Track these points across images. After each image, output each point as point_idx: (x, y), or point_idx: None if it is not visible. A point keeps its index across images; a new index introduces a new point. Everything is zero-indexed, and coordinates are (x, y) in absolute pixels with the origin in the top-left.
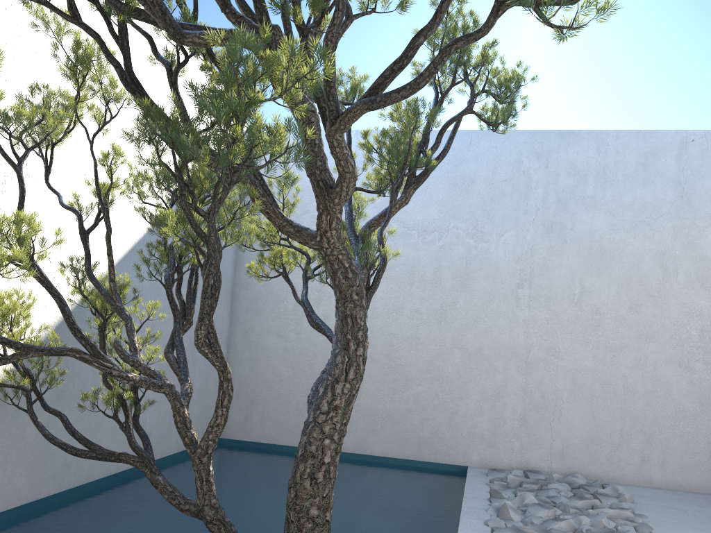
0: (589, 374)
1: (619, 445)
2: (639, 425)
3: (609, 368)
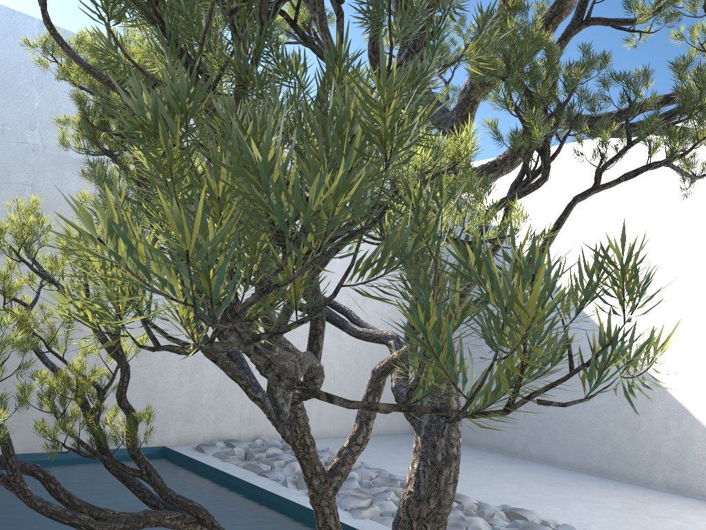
0: None
1: None
2: None
3: (288, 337)
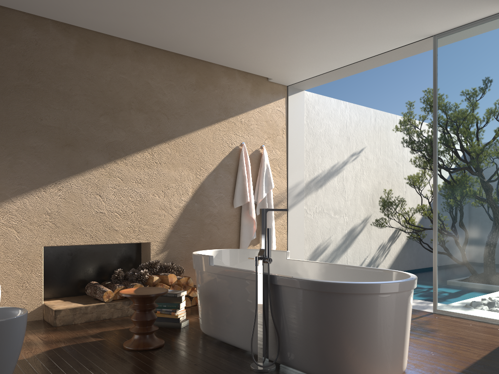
0: None
1: None
2: None
3: None
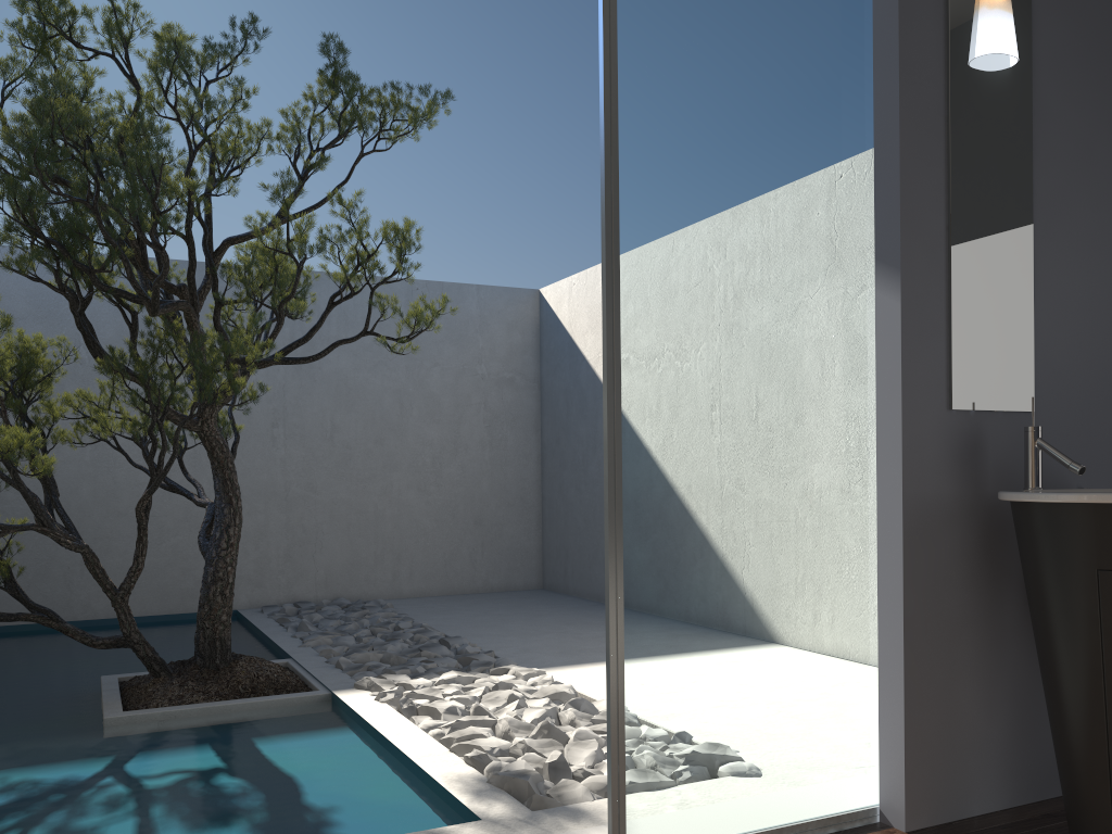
0: (345, 505)
1: (375, 566)
2: (389, 546)
3: (362, 498)
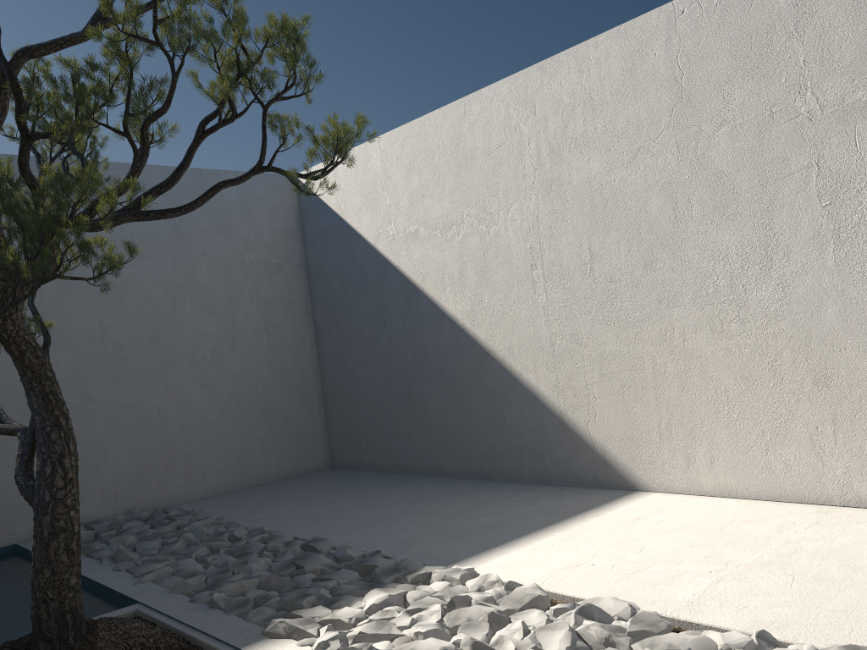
0: (126, 410)
1: (166, 470)
2: (179, 447)
3: (144, 401)
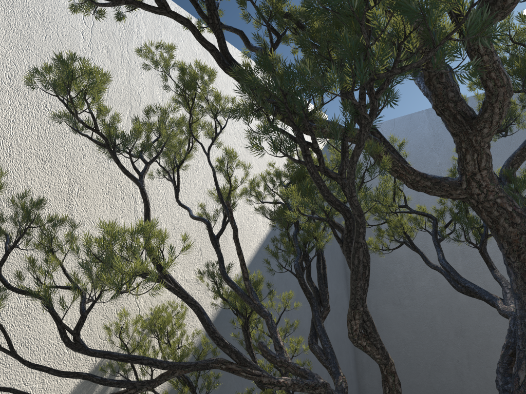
0: None
1: None
2: None
3: None
